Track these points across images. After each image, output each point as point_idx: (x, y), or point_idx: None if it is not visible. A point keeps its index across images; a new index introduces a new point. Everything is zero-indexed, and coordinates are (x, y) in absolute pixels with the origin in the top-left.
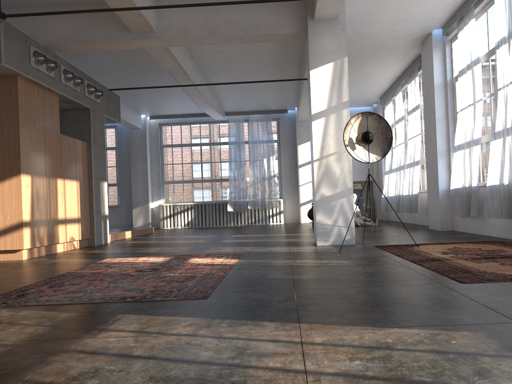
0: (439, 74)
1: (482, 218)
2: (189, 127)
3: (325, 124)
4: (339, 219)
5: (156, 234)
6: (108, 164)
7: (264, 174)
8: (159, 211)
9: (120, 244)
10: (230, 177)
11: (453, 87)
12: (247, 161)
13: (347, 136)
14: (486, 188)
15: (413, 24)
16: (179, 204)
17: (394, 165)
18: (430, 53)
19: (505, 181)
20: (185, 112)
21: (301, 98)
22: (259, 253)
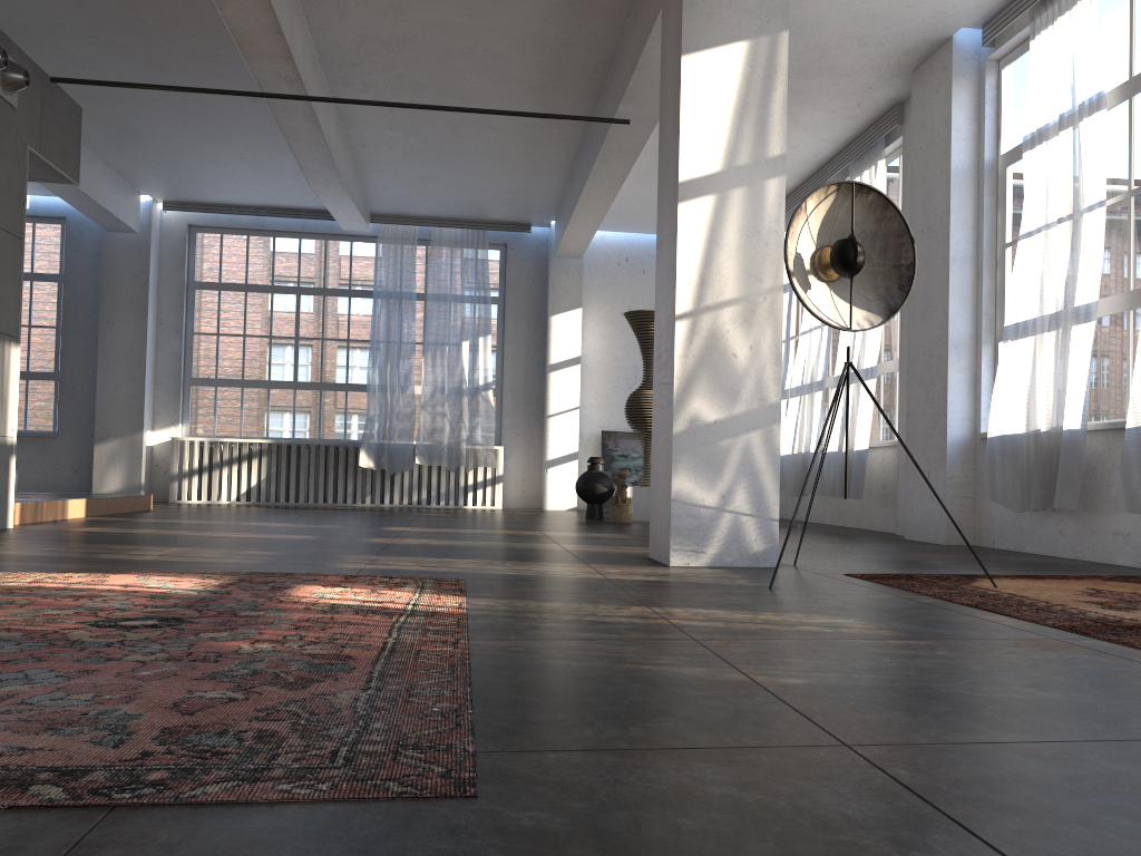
0: (964, 143)
1: (1084, 515)
2: (270, 243)
3: (716, 215)
4: (737, 493)
5: (161, 513)
6: (35, 318)
7: (462, 379)
8: (171, 456)
9: (46, 533)
10: (372, 382)
11: (997, 180)
12: (418, 345)
13: (792, 248)
14: (1126, 433)
15: (918, 3)
16: (228, 440)
17: (795, 379)
18: (944, 90)
19: None
20: (265, 200)
21: (586, 184)
22: (517, 580)
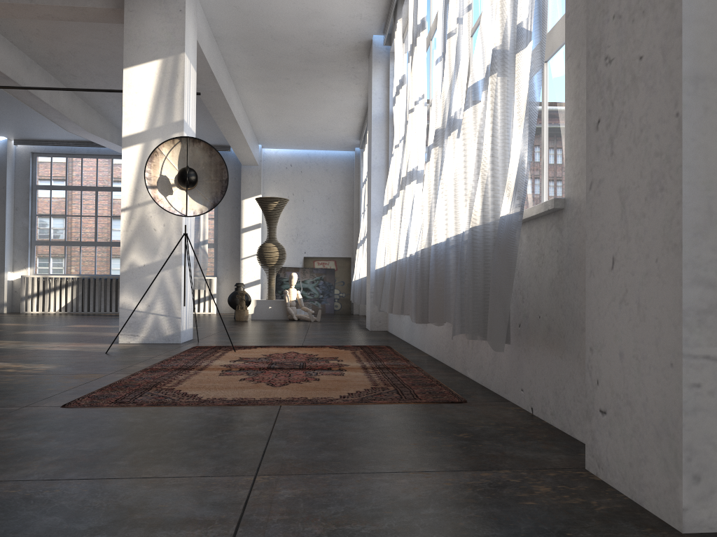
0: (380, 101)
1: None
2: (79, 161)
3: (144, 154)
4: (157, 303)
5: None
6: None
7: None
8: (21, 286)
9: None
10: None
11: None
12: None
13: (155, 173)
14: (386, 267)
15: (336, 23)
16: (53, 276)
17: (362, 235)
18: (371, 70)
19: (394, 257)
20: (70, 137)
21: (219, 126)
22: None
